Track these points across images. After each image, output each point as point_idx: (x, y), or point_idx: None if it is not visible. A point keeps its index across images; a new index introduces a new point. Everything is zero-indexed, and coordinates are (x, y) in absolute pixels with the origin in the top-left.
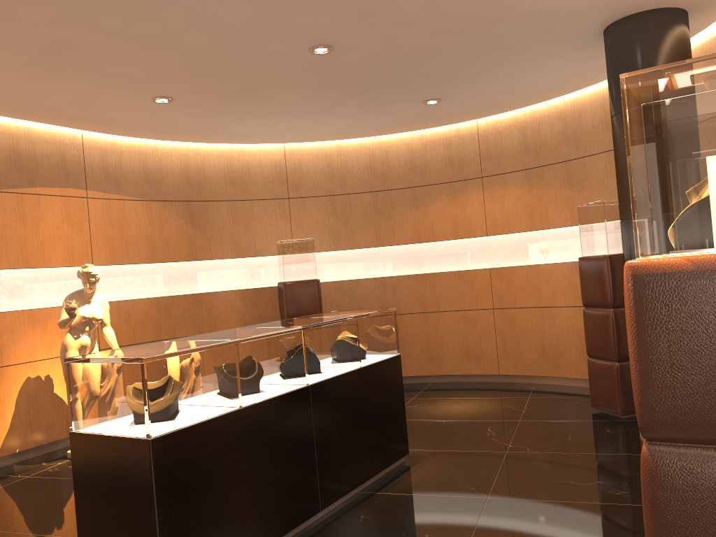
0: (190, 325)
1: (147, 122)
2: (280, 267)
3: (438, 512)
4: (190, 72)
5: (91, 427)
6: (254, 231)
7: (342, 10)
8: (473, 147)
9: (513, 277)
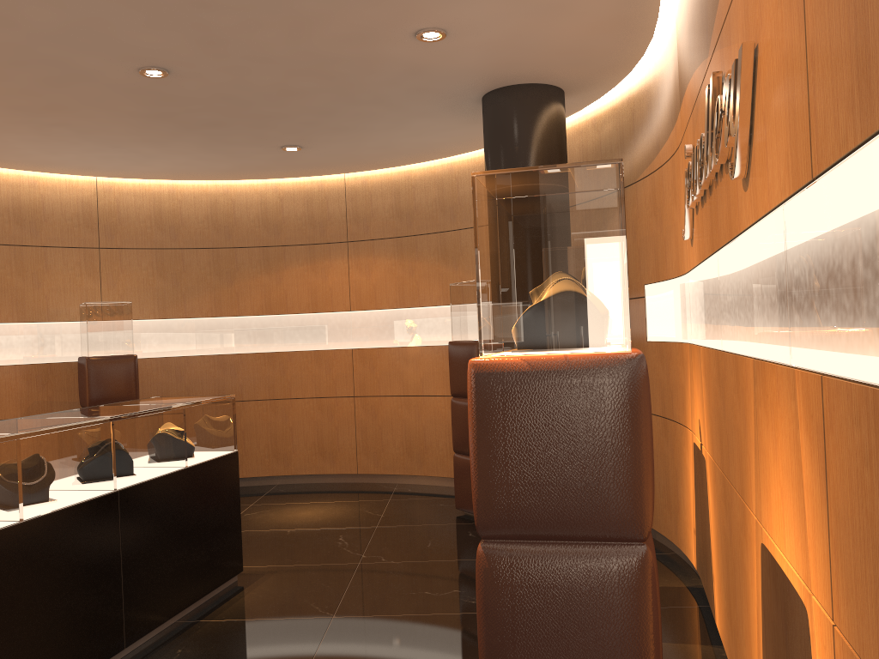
0: None
1: None
2: (82, 337)
3: (274, 638)
4: None
5: None
6: (47, 288)
7: (183, 32)
8: (338, 205)
9: (378, 361)
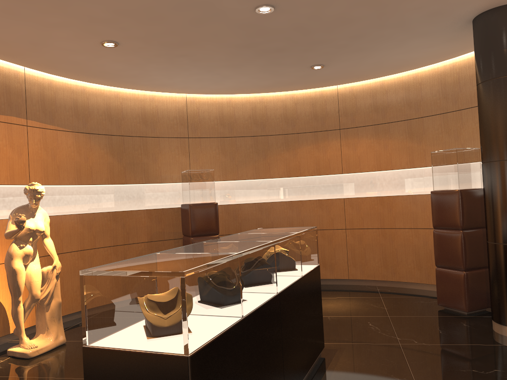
0: (107, 238)
1: (86, 64)
2: (184, 192)
3: None
4: (146, 19)
5: (111, 342)
6: (160, 163)
7: None
8: (333, 106)
9: (362, 205)
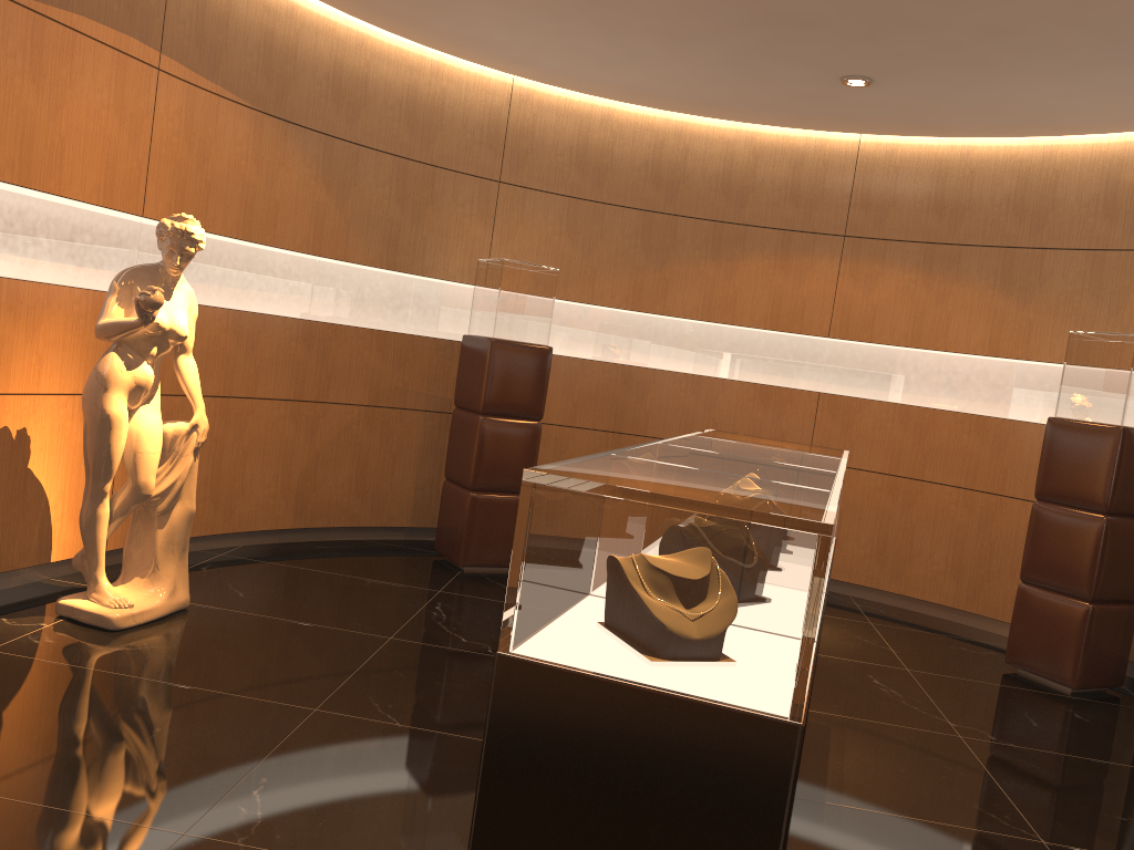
0: (284, 379)
1: None
2: (478, 308)
3: None
4: None
5: (583, 657)
6: (427, 227)
7: None
8: (841, 180)
9: (857, 417)
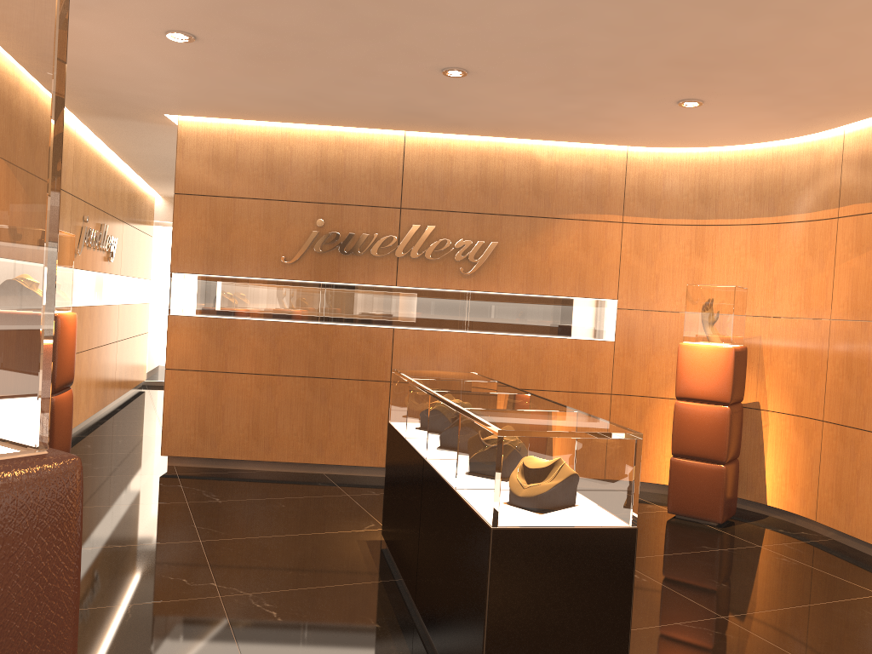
0: None
1: None
2: None
3: (296, 647)
4: None
5: None
6: None
7: None
8: None
9: None
